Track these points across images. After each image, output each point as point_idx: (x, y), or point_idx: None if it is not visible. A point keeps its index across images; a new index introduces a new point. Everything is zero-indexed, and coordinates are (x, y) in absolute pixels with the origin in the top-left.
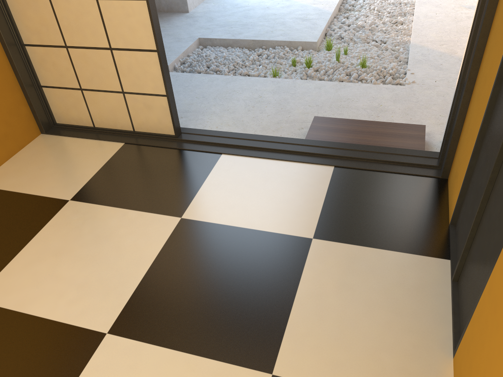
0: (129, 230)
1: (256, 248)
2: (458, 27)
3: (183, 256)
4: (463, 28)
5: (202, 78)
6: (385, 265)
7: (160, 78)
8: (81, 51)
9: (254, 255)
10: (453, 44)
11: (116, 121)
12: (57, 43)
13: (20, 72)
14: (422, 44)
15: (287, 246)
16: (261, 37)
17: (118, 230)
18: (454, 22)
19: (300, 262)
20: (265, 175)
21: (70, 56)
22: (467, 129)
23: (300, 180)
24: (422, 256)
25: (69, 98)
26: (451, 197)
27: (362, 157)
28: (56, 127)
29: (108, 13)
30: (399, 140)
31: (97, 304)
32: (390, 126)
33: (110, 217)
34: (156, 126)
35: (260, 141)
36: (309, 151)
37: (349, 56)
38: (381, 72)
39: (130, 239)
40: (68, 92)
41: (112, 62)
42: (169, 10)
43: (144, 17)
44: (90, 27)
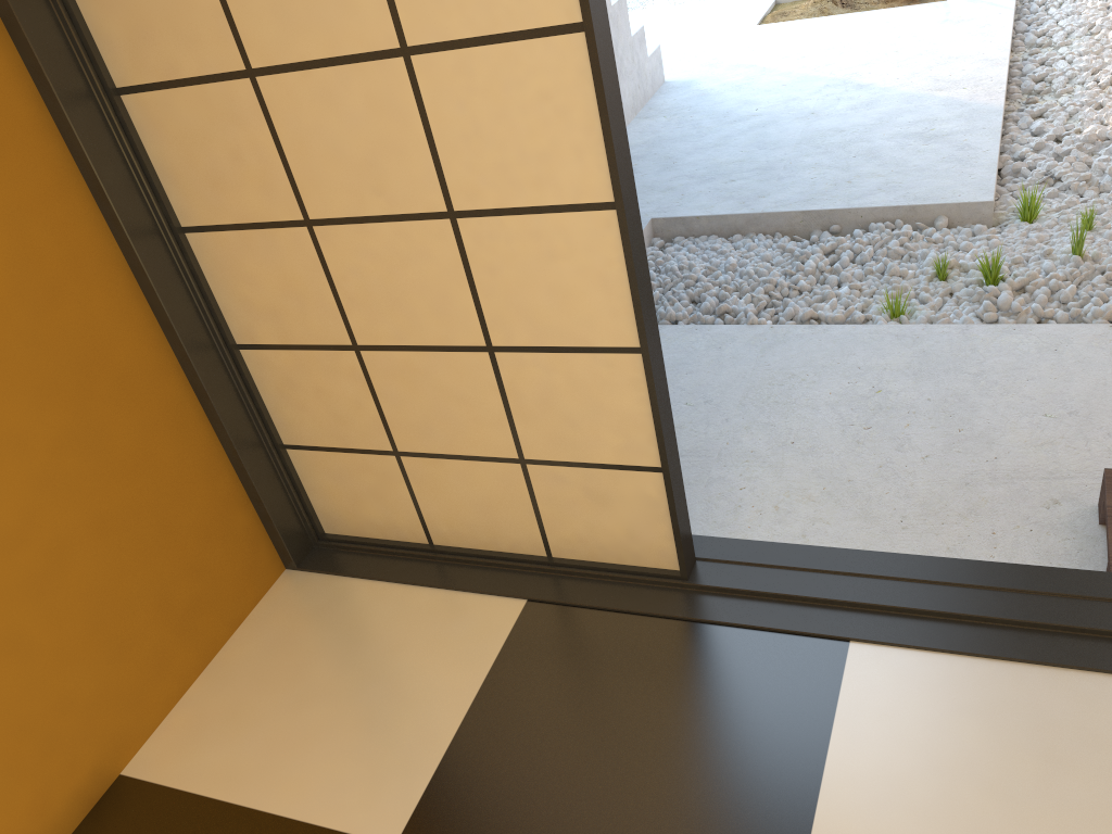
0: None
1: None
2: None
3: None
4: None
5: (688, 340)
6: None
7: (645, 423)
8: (399, 357)
9: None
10: None
11: (497, 533)
12: (329, 340)
13: (229, 423)
14: None
15: None
16: (823, 202)
17: None
18: None
19: None
20: (1040, 741)
21: (368, 371)
22: None
23: None
24: None
25: (363, 474)
26: None
27: None
28: (325, 545)
29: (488, 253)
30: None
31: None
32: None
33: None
34: (620, 548)
35: (967, 589)
36: None
37: (1100, 233)
38: None
39: None
40: (357, 460)
41: (492, 383)
42: None
43: (605, 257)
44: (429, 294)
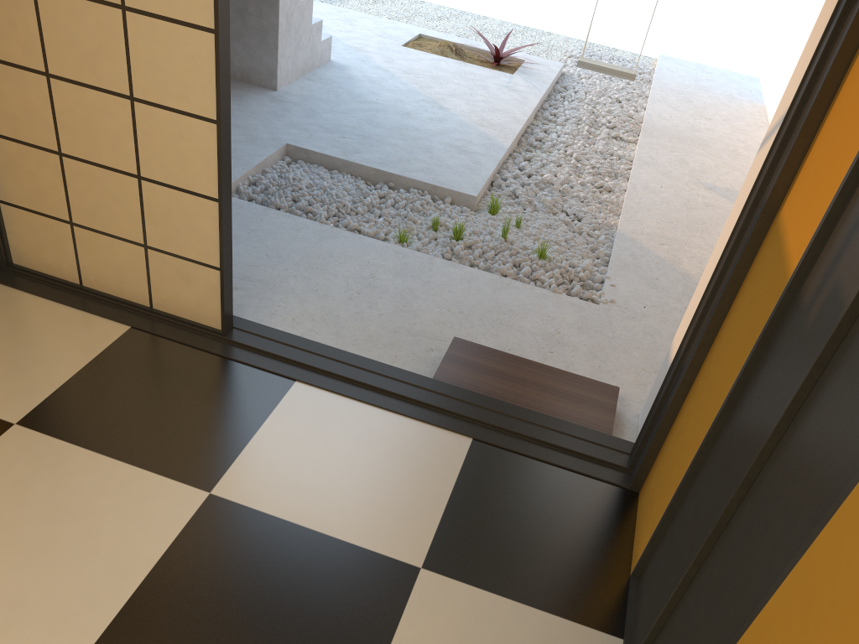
0: (116, 504)
1: (327, 572)
2: (690, 218)
3: (203, 570)
4: (696, 221)
5: (282, 221)
6: (526, 635)
7: (216, 241)
8: (85, 167)
9: (323, 585)
10: (678, 246)
11: (123, 286)
12: (44, 145)
13: None
14: (634, 236)
15: (378, 576)
16: (389, 167)
17: (95, 500)
18: (685, 209)
19: (395, 610)
20: (362, 436)
21: (64, 170)
22: (677, 440)
23: (416, 455)
24: (583, 627)
25: (47, 231)
26: (640, 530)
27: (517, 431)
28: (11, 270)
29: (148, 125)
30: (577, 406)
31: (38, 643)
32: (567, 379)
33: (84, 470)
34: (192, 310)
35: (361, 370)
36: (437, 403)
37: (522, 231)
38: (567, 273)
39: (115, 521)
40: (45, 221)
41: (137, 196)
42: (244, 78)
43: (208, 147)
44: (110, 137)
